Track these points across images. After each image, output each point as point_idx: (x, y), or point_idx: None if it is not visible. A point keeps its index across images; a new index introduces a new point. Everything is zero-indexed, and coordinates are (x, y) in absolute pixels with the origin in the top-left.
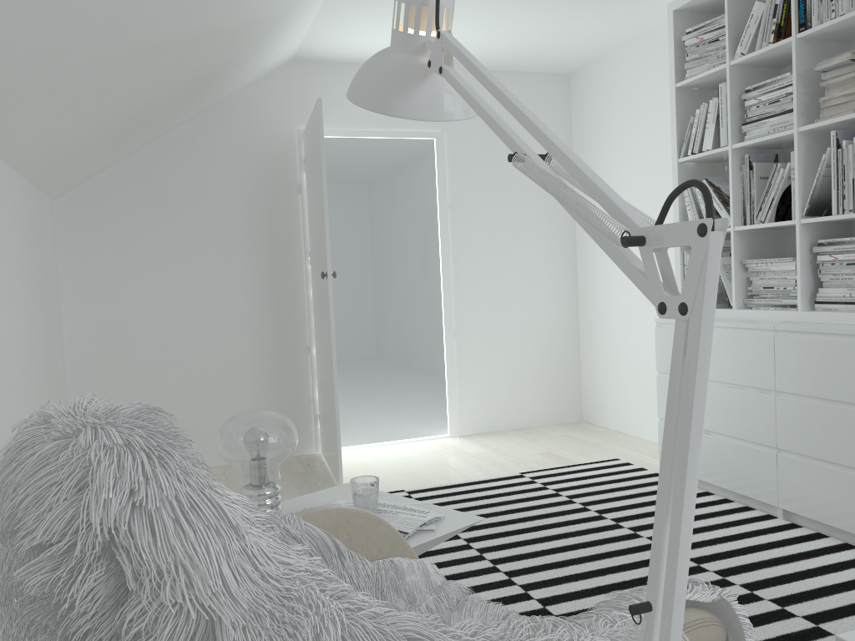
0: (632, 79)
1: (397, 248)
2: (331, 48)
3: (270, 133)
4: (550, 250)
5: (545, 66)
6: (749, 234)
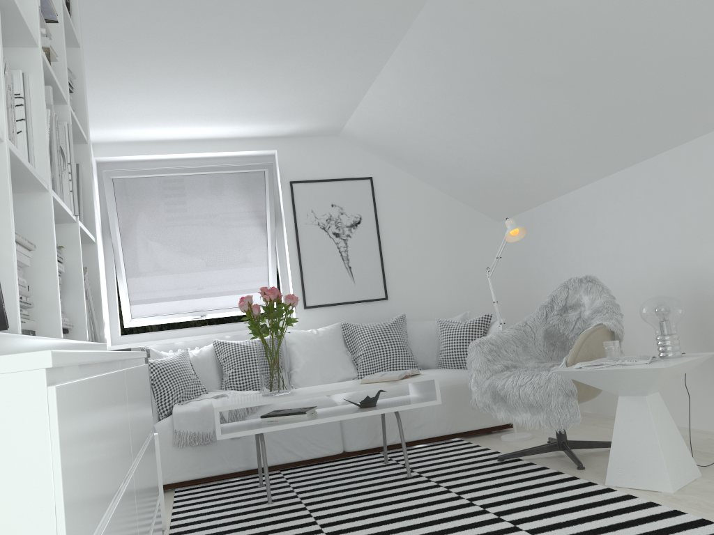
0: None
1: None
2: None
3: None
4: None
5: None
6: None
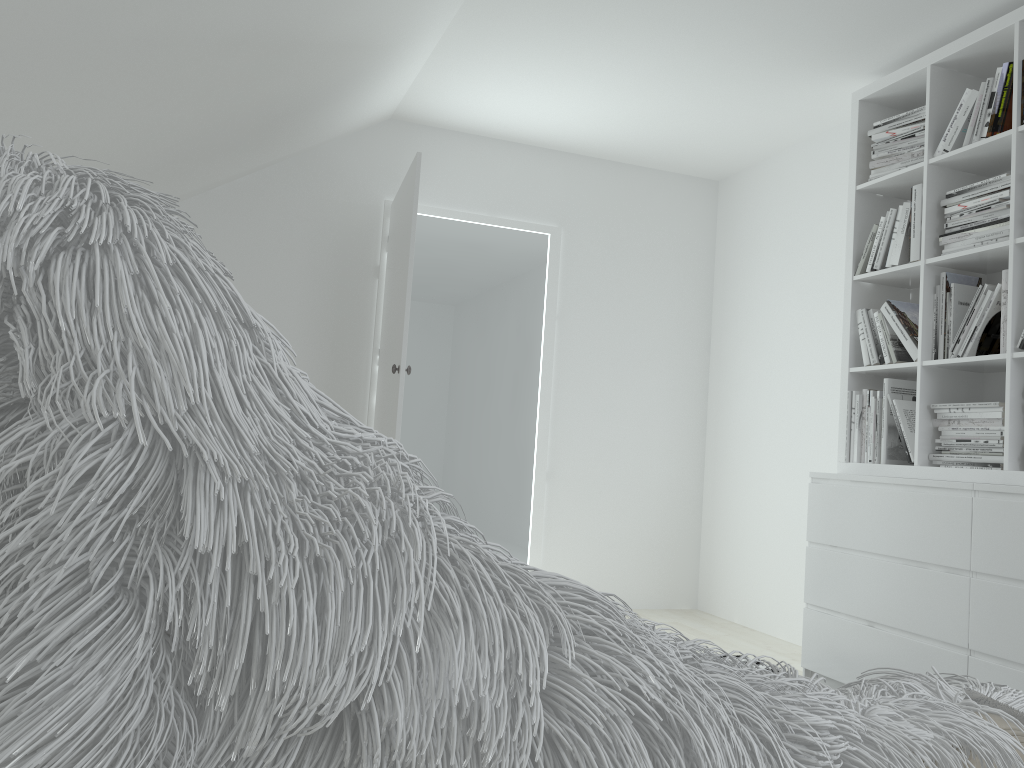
0: (797, 188)
1: (481, 383)
2: (438, 109)
3: (350, 201)
4: (676, 388)
5: (691, 166)
6: (940, 372)
